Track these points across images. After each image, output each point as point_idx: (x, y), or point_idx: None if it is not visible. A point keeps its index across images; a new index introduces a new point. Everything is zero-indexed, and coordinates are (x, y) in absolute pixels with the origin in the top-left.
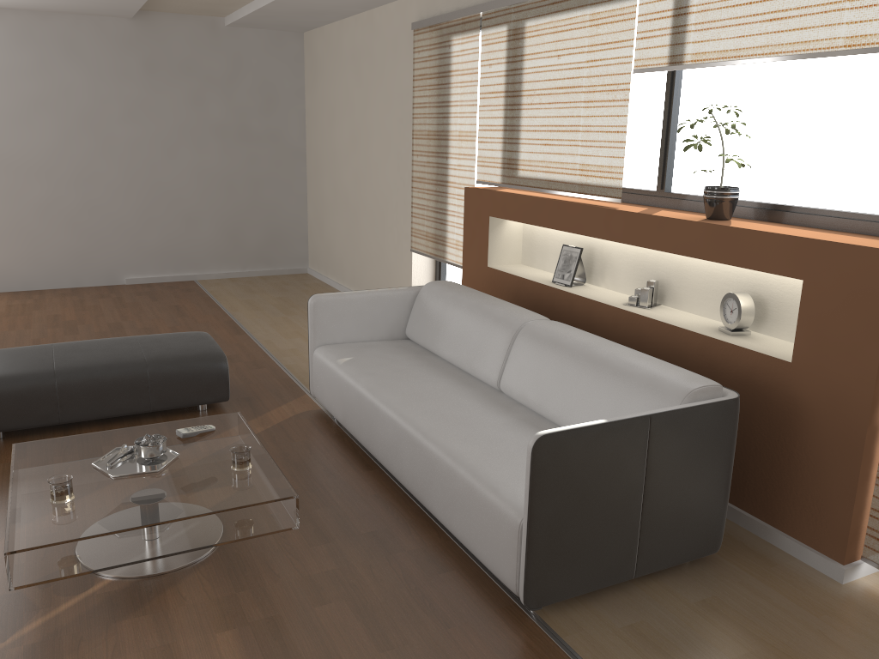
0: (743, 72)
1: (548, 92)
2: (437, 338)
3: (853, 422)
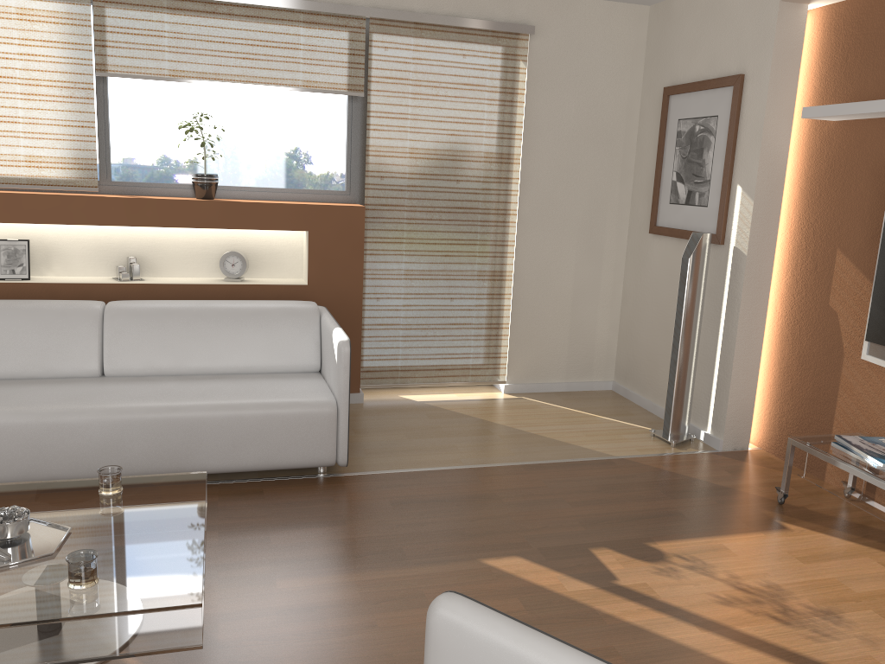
0: (181, 87)
1: None
2: None
3: (354, 308)
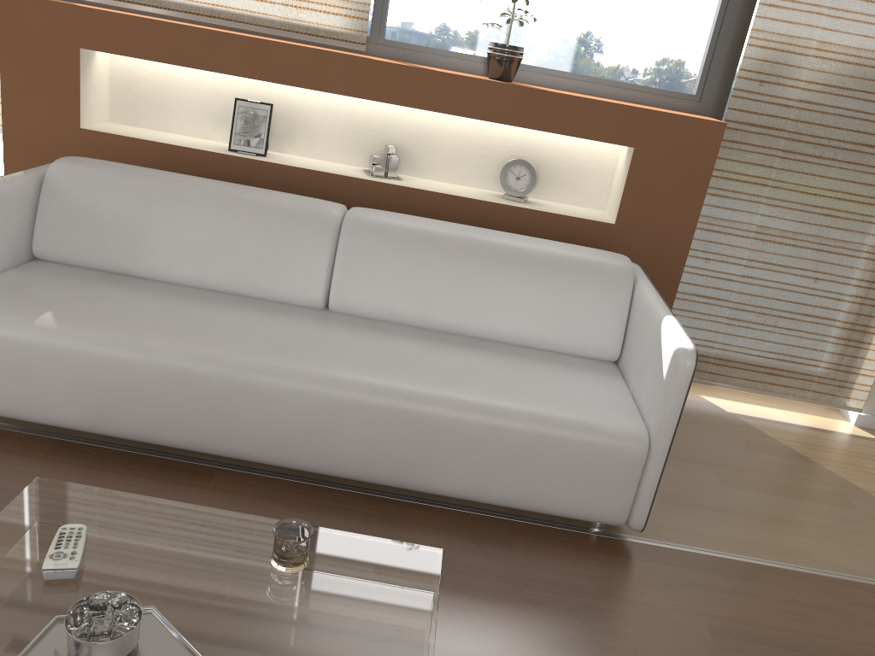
0: None
1: None
2: (145, 252)
3: (671, 268)
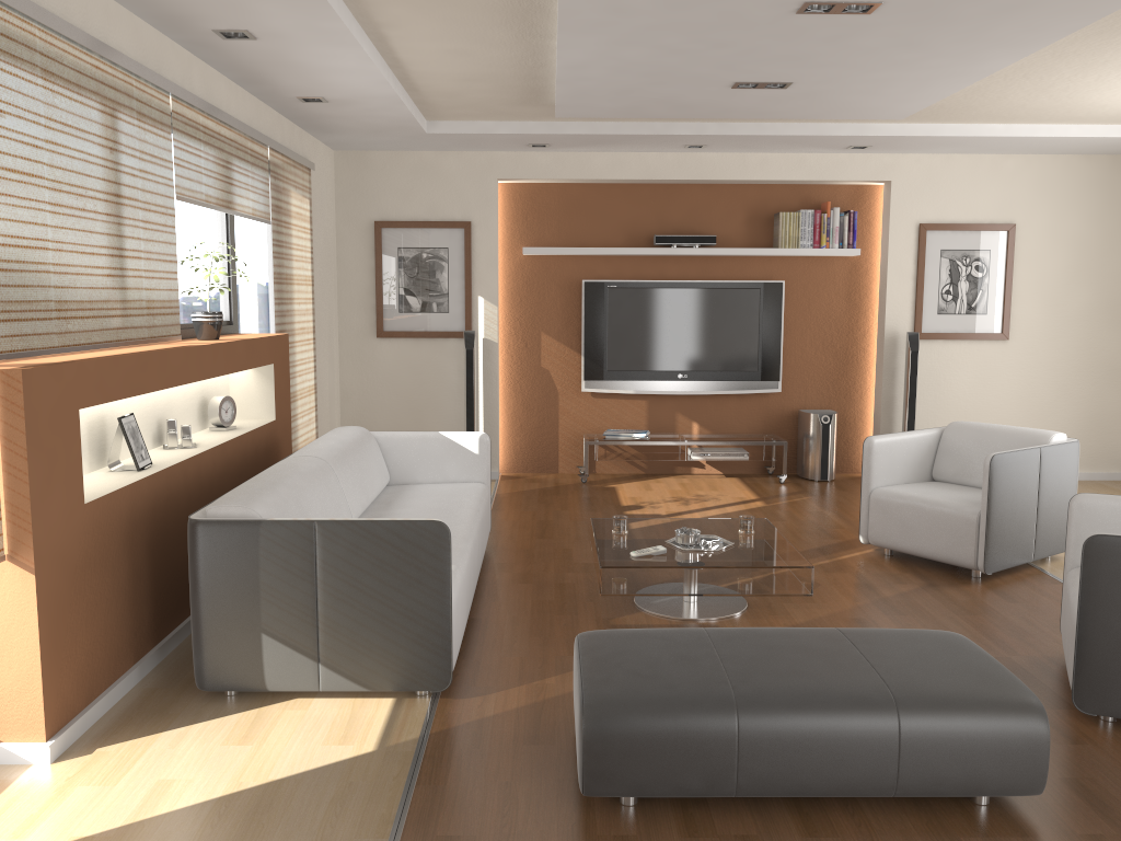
0: None
1: (105, 197)
2: None
3: (289, 437)
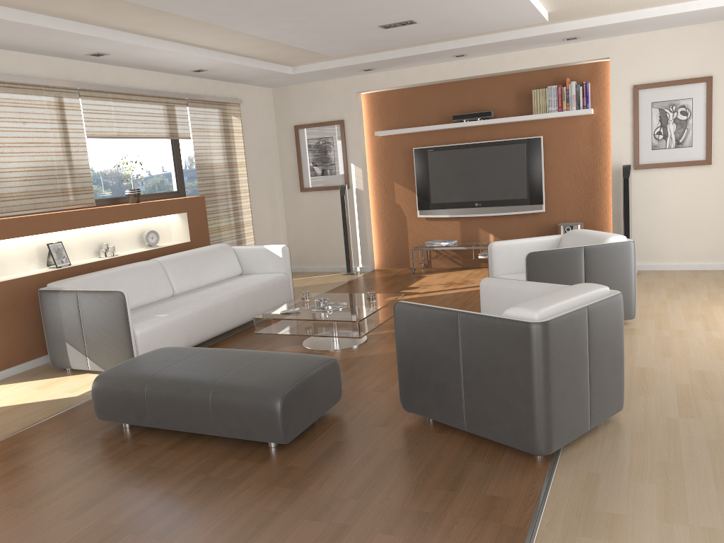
0: (101, 141)
1: (20, 145)
2: None
3: None
